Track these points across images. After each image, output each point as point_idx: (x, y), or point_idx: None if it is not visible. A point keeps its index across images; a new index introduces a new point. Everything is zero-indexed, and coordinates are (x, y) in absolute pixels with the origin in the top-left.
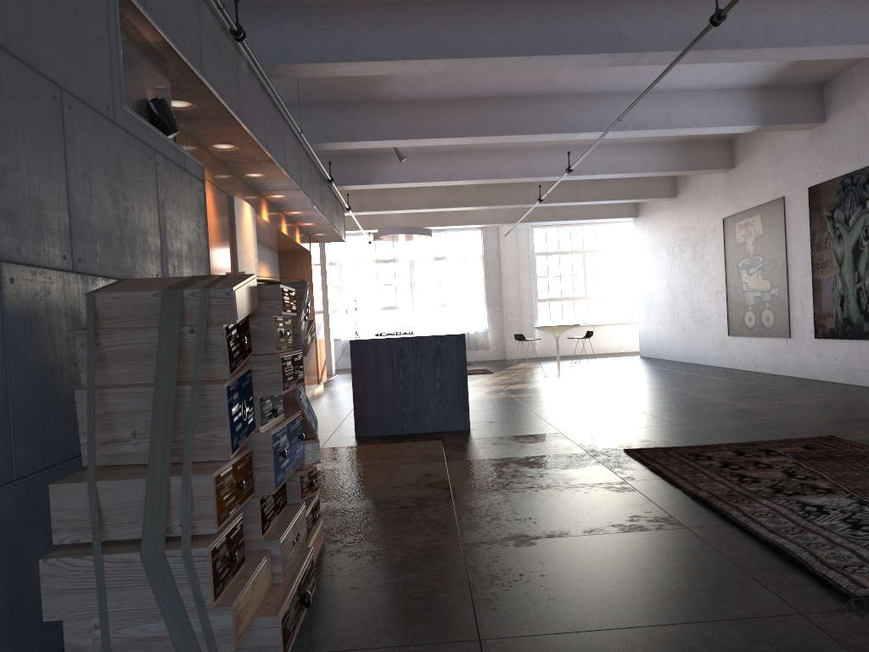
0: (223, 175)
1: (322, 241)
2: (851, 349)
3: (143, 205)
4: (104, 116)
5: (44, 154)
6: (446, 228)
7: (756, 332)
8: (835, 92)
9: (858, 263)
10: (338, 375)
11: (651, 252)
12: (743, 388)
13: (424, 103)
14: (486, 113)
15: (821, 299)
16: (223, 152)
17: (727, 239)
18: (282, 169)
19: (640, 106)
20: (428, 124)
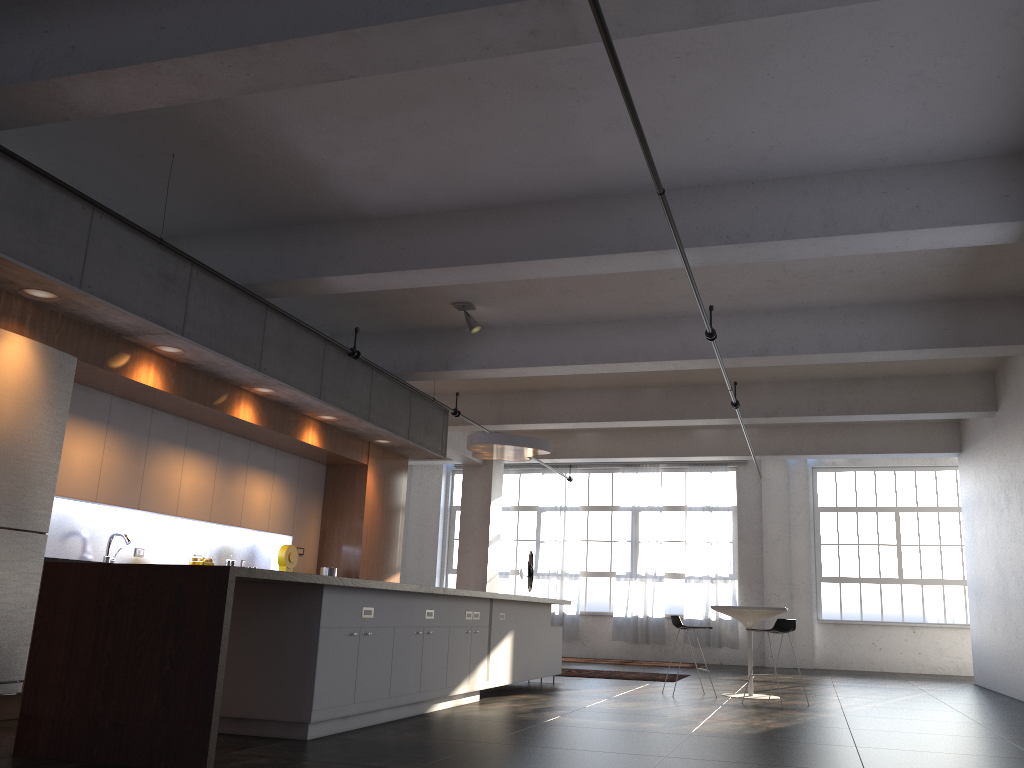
0: None
1: (411, 456)
2: None
3: None
4: None
5: None
6: (686, 466)
7: None
8: None
9: None
10: None
11: (977, 506)
12: (1000, 766)
13: (422, 217)
14: (512, 226)
15: None
16: None
17: None
18: (45, 276)
19: (775, 201)
20: (423, 247)
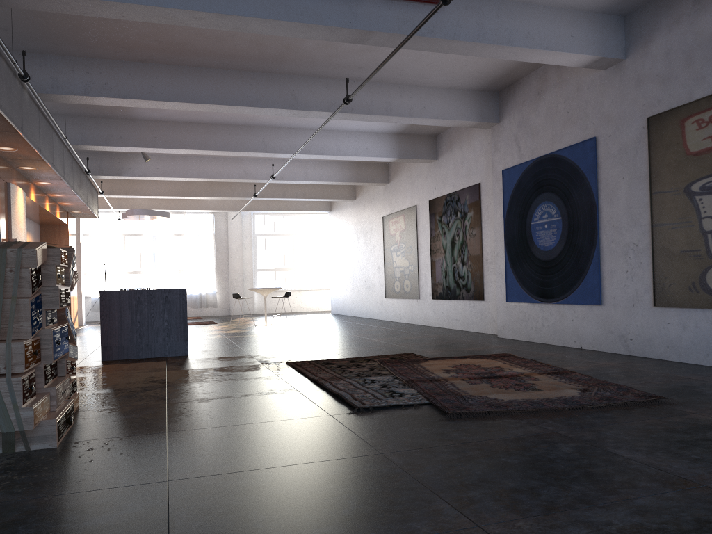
0: (3, 167)
1: (78, 217)
2: (450, 306)
3: None
4: None
5: None
6: (185, 211)
7: (401, 295)
8: (442, 141)
9: (453, 251)
10: (87, 325)
11: (339, 237)
12: (384, 331)
13: (164, 123)
14: (211, 134)
15: (435, 273)
16: (5, 152)
17: (385, 231)
18: (50, 165)
19: (319, 139)
20: (166, 138)
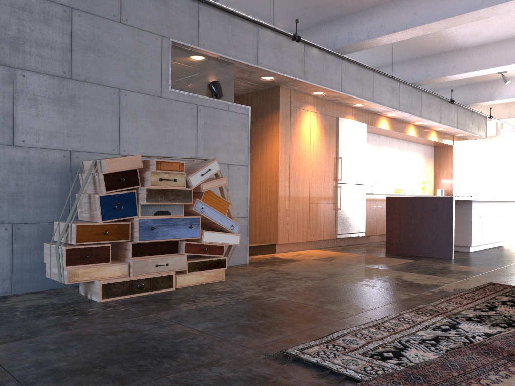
0: (331, 107)
1: (469, 139)
2: None
3: (182, 128)
4: (153, 95)
5: (104, 114)
6: None
7: None
8: None
9: None
10: None
11: None
12: None
13: (492, 44)
14: None
15: None
16: (322, 96)
17: None
18: (364, 100)
19: None
20: (493, 58)
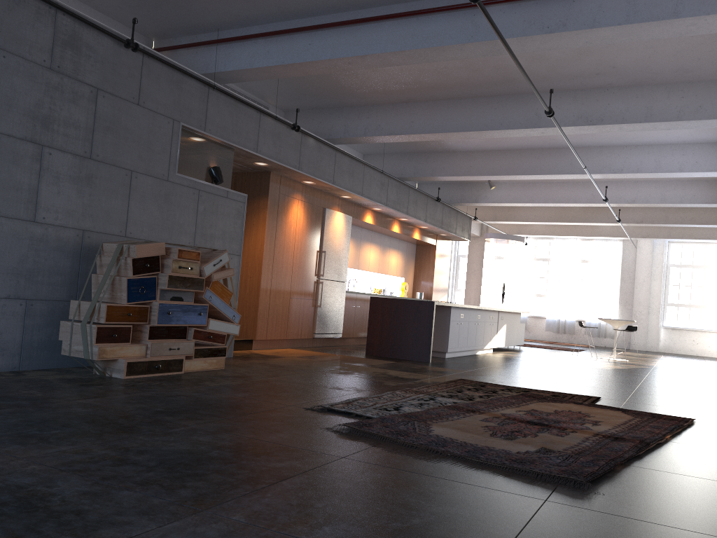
0: (318, 196)
1: (453, 239)
2: None
3: (184, 213)
4: (161, 179)
5: (116, 195)
6: (593, 238)
7: None
8: None
9: None
10: None
11: None
12: (698, 382)
13: (479, 152)
14: (519, 159)
15: None
16: (312, 184)
17: None
18: (354, 194)
19: (635, 155)
20: (479, 166)
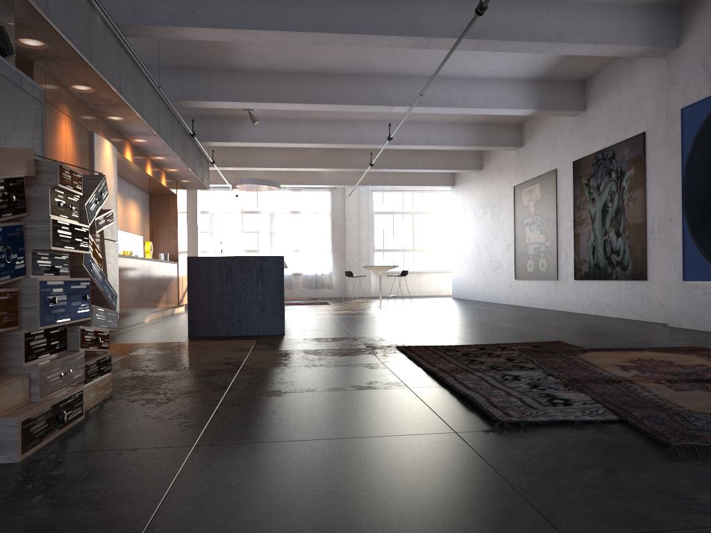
0: (84, 114)
1: (189, 188)
2: (599, 287)
3: None
4: None
5: None
6: (302, 188)
7: (534, 276)
8: (593, 87)
9: (605, 220)
10: None
11: (463, 214)
12: (516, 316)
13: (269, 73)
14: (319, 85)
15: (580, 249)
16: (82, 93)
17: (516, 203)
18: (137, 113)
19: (443, 88)
20: (271, 91)
